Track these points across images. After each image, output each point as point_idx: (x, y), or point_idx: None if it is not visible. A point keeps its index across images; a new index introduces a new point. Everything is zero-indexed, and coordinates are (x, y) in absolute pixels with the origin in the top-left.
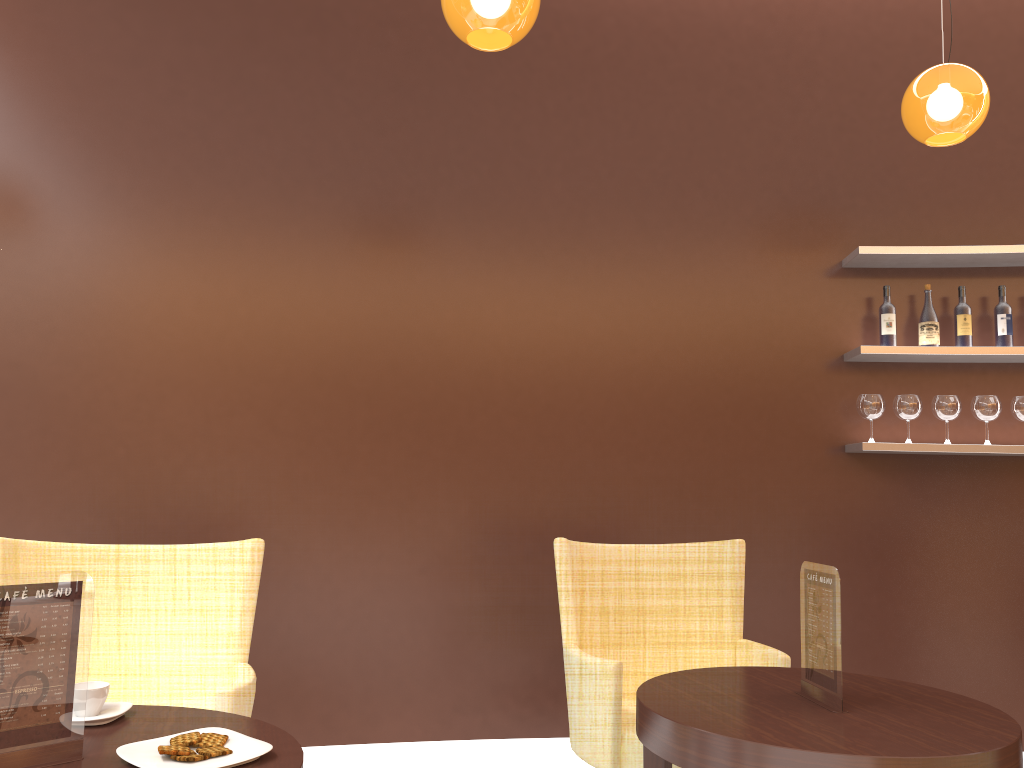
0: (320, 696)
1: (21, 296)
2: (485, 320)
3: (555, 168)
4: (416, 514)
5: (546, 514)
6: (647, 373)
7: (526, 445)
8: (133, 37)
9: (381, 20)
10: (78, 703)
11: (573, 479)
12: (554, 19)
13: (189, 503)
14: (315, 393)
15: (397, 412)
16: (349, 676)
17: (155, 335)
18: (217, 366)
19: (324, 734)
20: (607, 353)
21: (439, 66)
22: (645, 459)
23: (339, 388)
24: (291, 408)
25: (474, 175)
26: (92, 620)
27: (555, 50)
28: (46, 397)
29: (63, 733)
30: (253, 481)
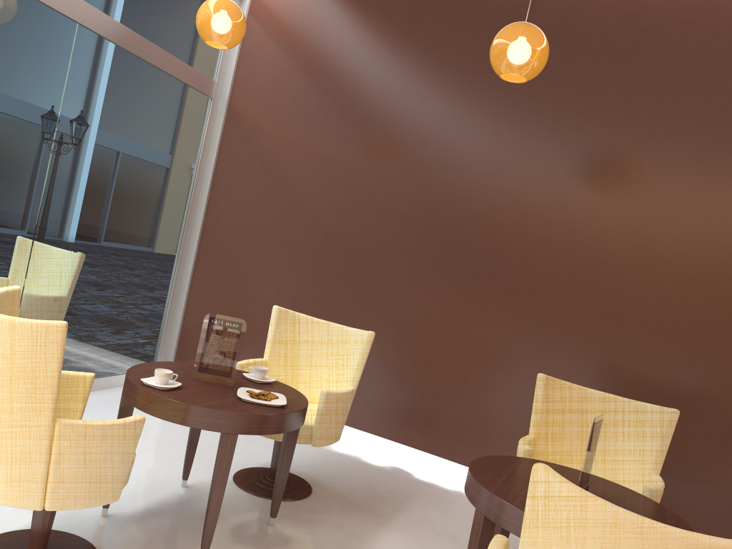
0: (447, 432)
1: (345, 199)
2: (584, 234)
3: (656, 133)
4: (518, 346)
5: (601, 366)
6: (698, 285)
7: (596, 319)
8: (413, 65)
9: (552, 40)
10: (235, 367)
11: (625, 348)
12: (677, 25)
13: (401, 312)
14: (473, 265)
15: (517, 283)
16: (464, 426)
17: (399, 223)
18: (425, 243)
19: (445, 452)
20: (669, 267)
21: (585, 66)
22: (683, 346)
23: (487, 264)
24: (459, 271)
25: (595, 138)
26: (310, 351)
27: (673, 48)
28: (348, 248)
29: (228, 376)
30: (433, 308)
